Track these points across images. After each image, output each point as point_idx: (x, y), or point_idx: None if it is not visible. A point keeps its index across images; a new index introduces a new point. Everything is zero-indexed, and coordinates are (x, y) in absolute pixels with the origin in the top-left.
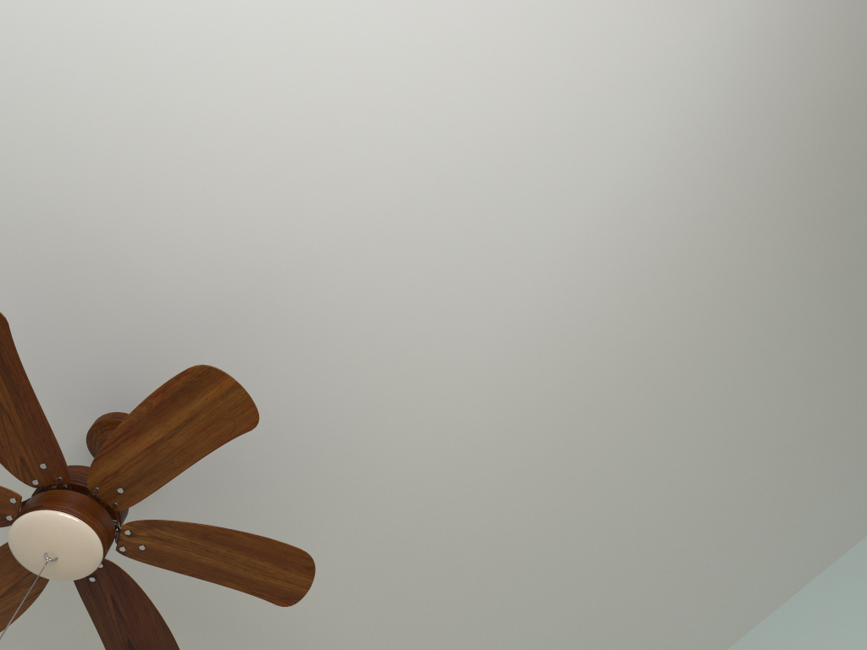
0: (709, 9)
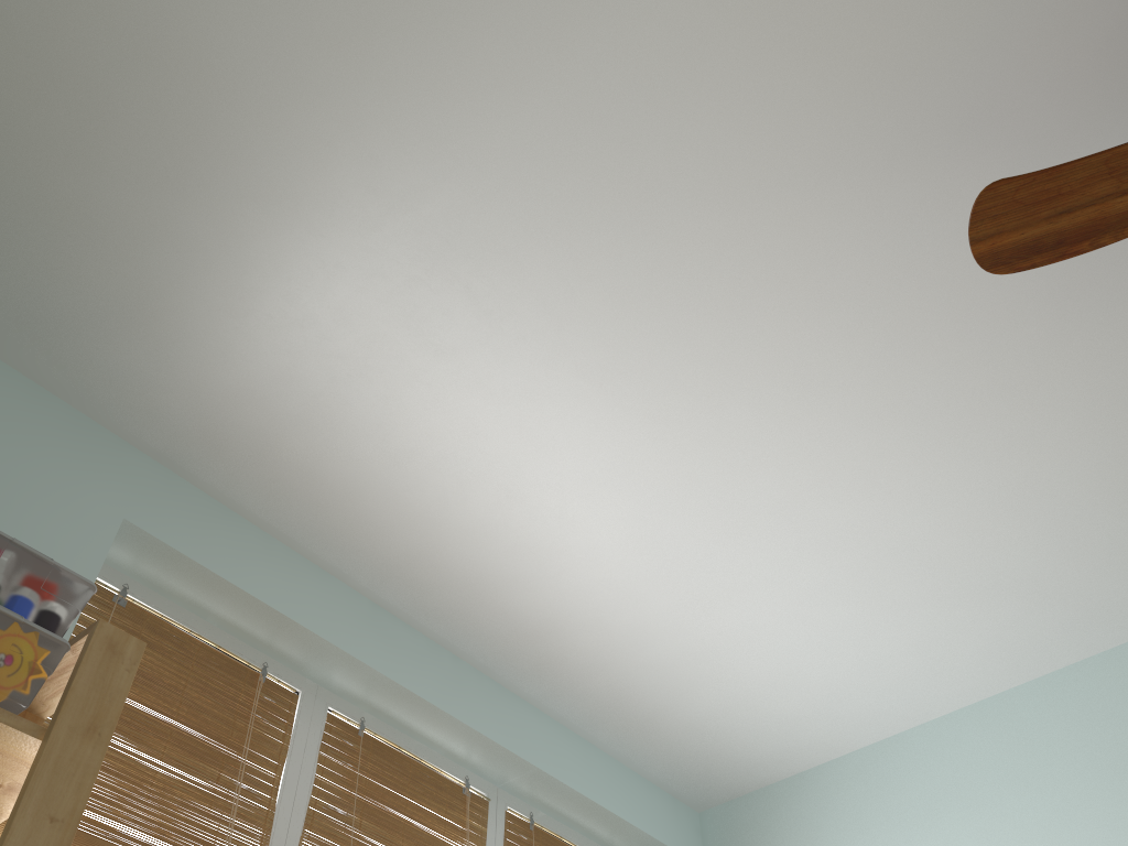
0: (333, 307)
